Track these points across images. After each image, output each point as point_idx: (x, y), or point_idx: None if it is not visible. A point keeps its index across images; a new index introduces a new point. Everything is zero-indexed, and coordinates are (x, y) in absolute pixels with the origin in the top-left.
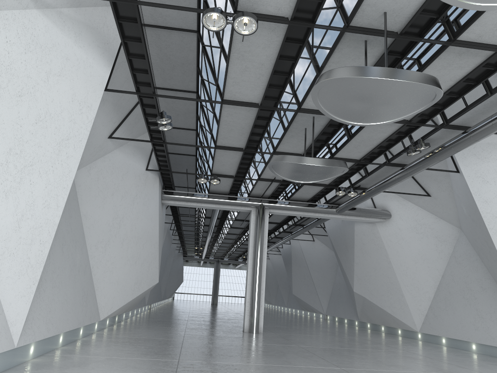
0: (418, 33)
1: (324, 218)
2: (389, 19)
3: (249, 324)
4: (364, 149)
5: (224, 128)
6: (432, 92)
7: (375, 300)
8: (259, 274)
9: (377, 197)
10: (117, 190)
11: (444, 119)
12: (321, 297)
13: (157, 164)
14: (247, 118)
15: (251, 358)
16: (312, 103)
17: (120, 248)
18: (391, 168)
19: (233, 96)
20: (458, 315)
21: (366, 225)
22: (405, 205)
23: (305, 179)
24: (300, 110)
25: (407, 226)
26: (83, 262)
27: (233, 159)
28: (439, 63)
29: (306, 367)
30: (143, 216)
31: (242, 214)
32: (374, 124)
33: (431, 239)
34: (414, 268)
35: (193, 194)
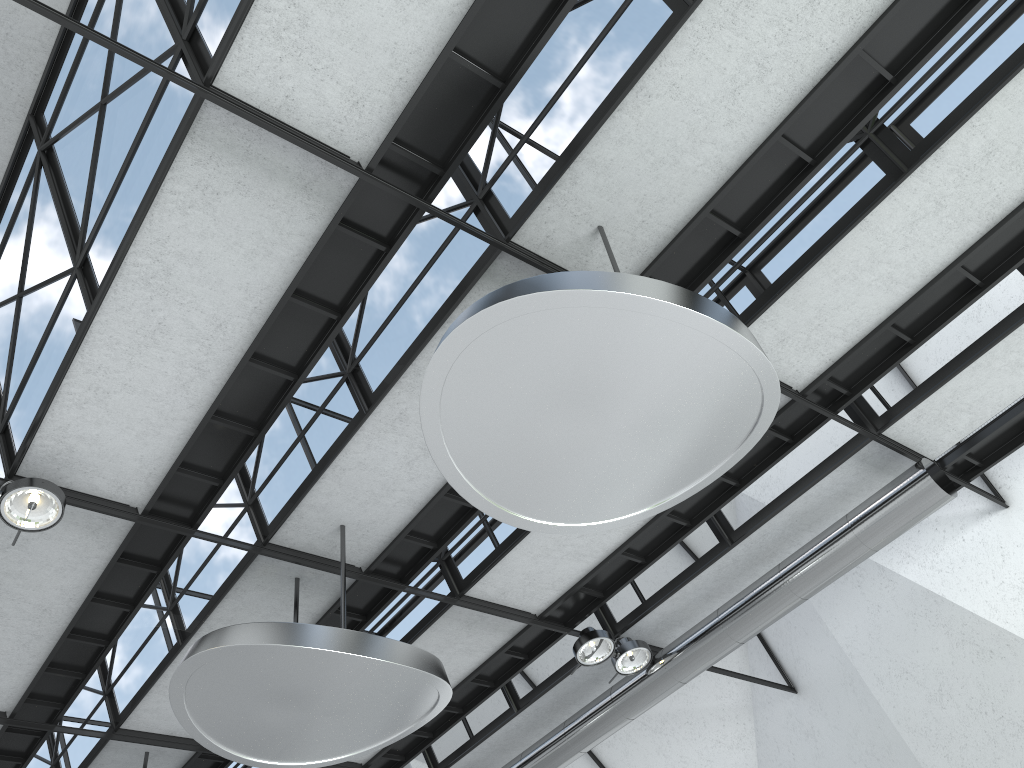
0: (399, 574)
1: None
2: (350, 539)
3: None
4: None
5: None
6: (434, 689)
7: None
8: None
9: None
10: None
11: (432, 763)
12: None
13: None
14: None
15: None
16: (152, 715)
17: None
18: None
19: None
20: None
21: None
22: None
23: None
24: (118, 732)
25: None
26: None
27: None
28: (433, 639)
29: None
30: None
31: None
32: (306, 764)
33: None
34: None
35: None
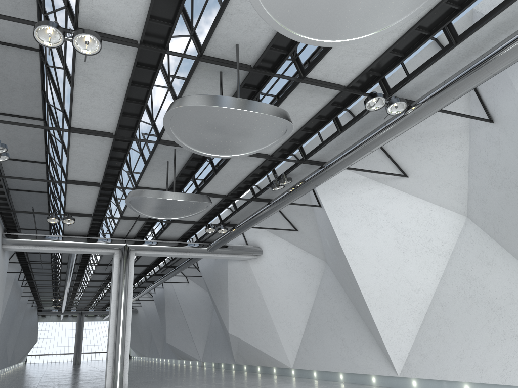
0: (271, 68)
1: (195, 257)
2: (242, 51)
3: (111, 382)
4: (230, 184)
5: (75, 160)
6: (283, 124)
7: (250, 340)
8: (124, 324)
9: (249, 233)
10: None
11: (303, 155)
12: (197, 343)
13: None
14: (102, 149)
15: None
16: None
17: None
18: (259, 203)
19: (82, 124)
20: (327, 347)
21: (239, 263)
22: (275, 241)
23: (168, 215)
24: (160, 141)
25: (278, 261)
26: None
27: (89, 195)
28: (293, 99)
29: None
30: None
31: (106, 257)
32: (231, 156)
33: (300, 273)
34: (286, 304)
35: (44, 237)
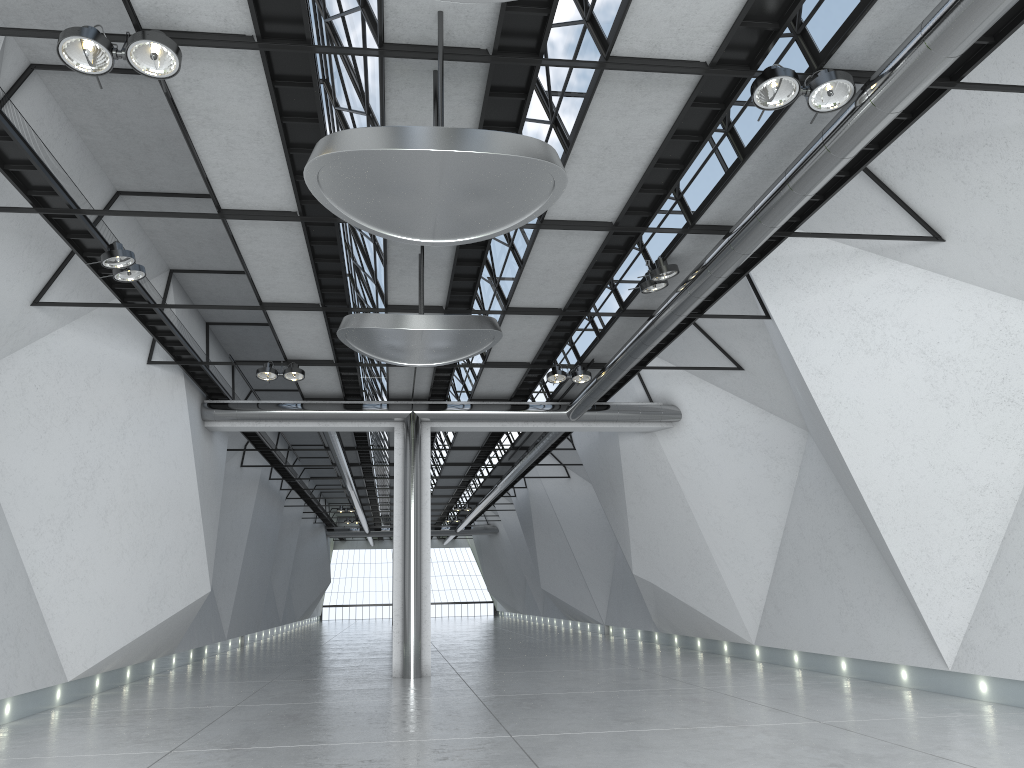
0: (533, 48)
1: (548, 431)
2: (457, 24)
3: (402, 661)
4: (561, 287)
5: (259, 268)
6: (535, 167)
7: (673, 589)
8: (416, 557)
9: (653, 379)
10: (78, 411)
11: (687, 215)
12: (593, 591)
13: (166, 350)
14: (293, 244)
15: (339, 731)
16: None
17: (101, 530)
18: (637, 320)
19: (237, 201)
20: (814, 604)
21: (639, 438)
22: (703, 392)
23: (424, 358)
24: None
25: (712, 433)
26: (0, 567)
27: (314, 327)
28: (608, 105)
29: (437, 741)
30: (154, 459)
31: None
32: (467, 240)
33: (758, 455)
34: (734, 518)
35: (269, 405)
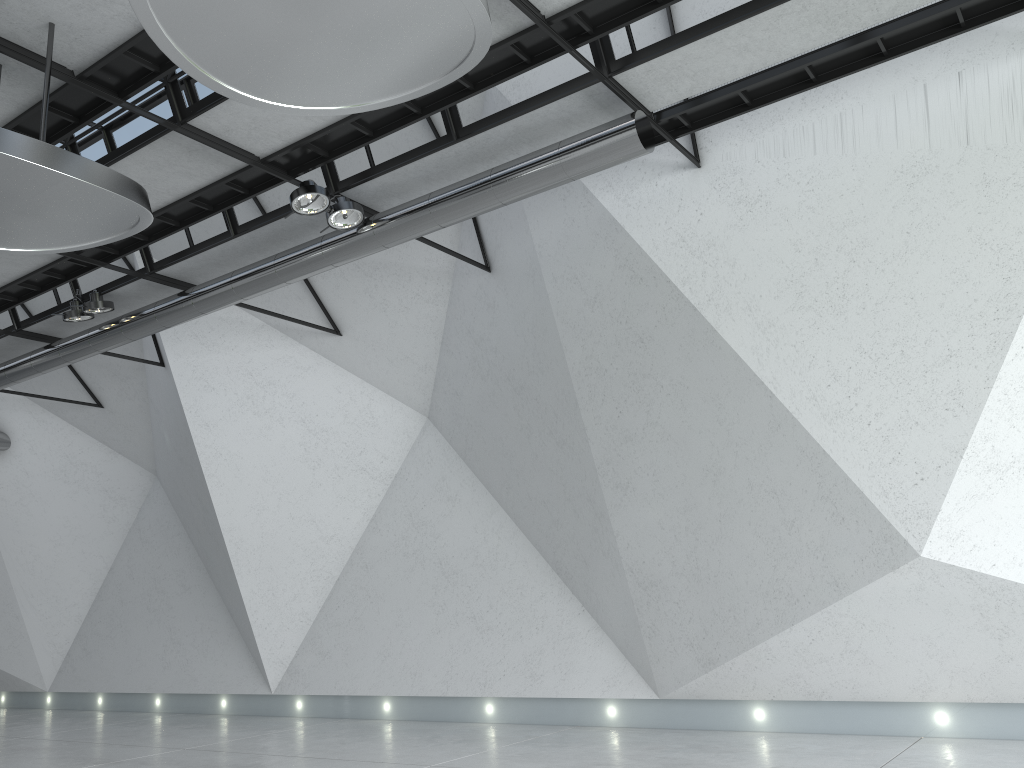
0: (117, 87)
1: None
2: (61, 40)
3: None
4: None
5: None
6: (134, 213)
7: None
8: None
9: None
10: None
11: (148, 262)
12: None
13: None
14: None
15: None
16: None
17: None
18: (25, 342)
19: None
20: (135, 644)
21: None
22: (45, 423)
23: None
24: None
25: (46, 467)
26: None
27: None
28: (152, 156)
29: None
30: None
31: None
32: (1, 250)
33: (96, 494)
34: (53, 557)
35: None
